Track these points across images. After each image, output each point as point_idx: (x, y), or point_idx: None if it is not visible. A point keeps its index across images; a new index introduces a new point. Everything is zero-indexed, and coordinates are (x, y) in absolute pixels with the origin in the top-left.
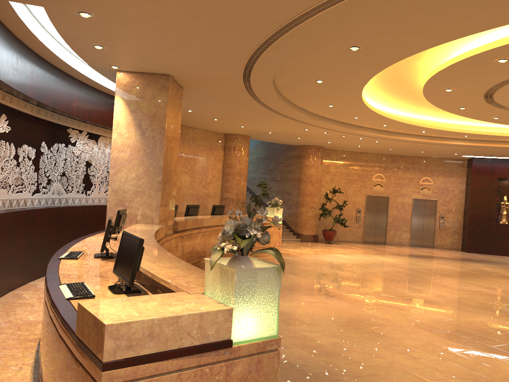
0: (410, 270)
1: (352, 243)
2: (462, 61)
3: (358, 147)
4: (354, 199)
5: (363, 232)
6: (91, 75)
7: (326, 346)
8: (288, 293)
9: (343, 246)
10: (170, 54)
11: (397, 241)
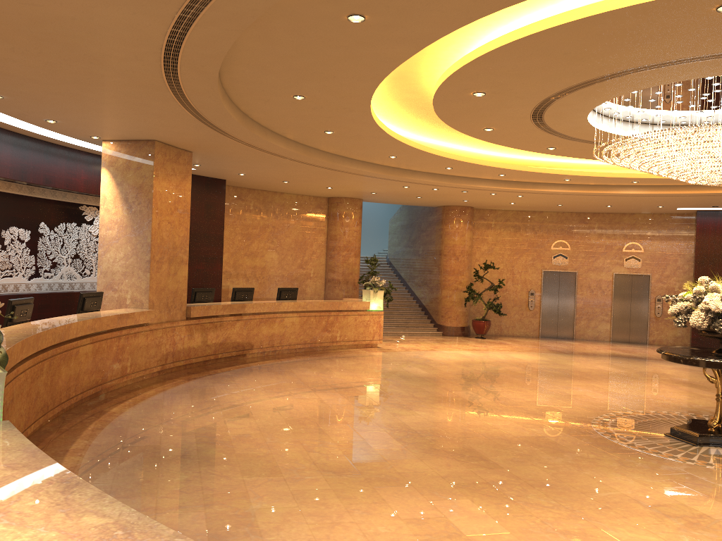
0: (531, 370)
1: (517, 338)
2: (438, 99)
3: (514, 205)
4: (525, 276)
5: (539, 322)
6: (94, 146)
7: (228, 437)
8: (292, 389)
9: (495, 341)
10: (121, 121)
11: (592, 336)
